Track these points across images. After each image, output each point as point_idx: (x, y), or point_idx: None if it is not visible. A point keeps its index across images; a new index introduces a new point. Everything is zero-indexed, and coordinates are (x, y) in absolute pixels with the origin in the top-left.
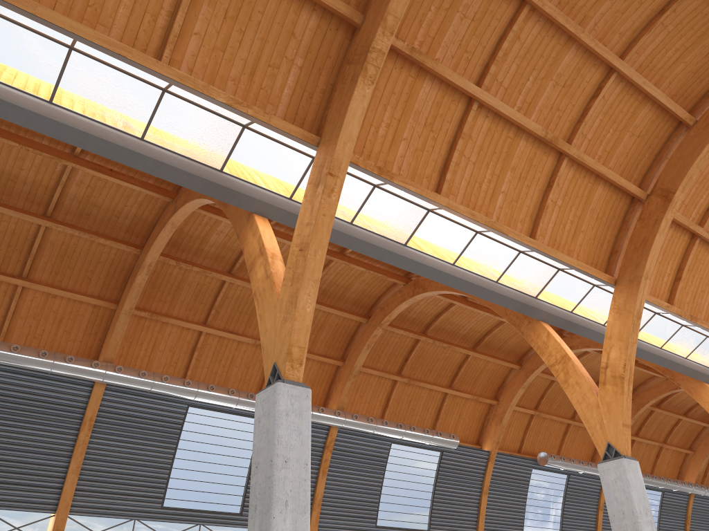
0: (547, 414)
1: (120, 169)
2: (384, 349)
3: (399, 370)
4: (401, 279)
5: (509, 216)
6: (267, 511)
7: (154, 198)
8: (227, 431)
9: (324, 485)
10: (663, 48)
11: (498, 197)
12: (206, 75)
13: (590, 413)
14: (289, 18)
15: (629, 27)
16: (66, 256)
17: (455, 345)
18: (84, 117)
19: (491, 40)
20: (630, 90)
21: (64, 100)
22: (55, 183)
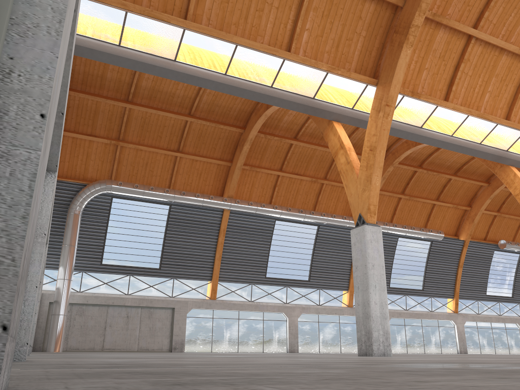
0: (506, 214)
1: None
2: (393, 178)
3: (402, 190)
4: None
5: (492, 106)
6: (366, 290)
7: None
8: (298, 234)
9: None
10: None
11: (485, 95)
12: (313, 52)
13: None
14: (358, 8)
15: None
16: (201, 136)
17: (442, 173)
18: (242, 79)
19: None
20: None
21: (232, 72)
22: (194, 95)
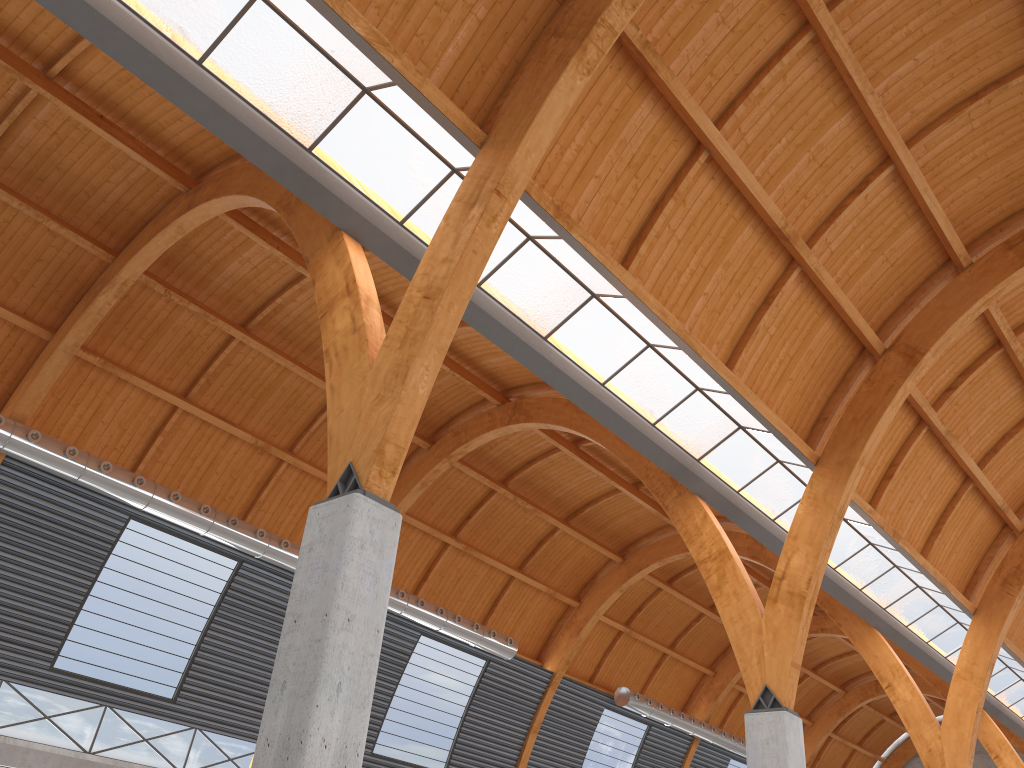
0: (640, 635)
1: (116, 120)
2: (441, 494)
3: (454, 529)
4: (496, 396)
5: (705, 331)
6: (307, 694)
7: (158, 180)
8: (181, 569)
9: None
10: (959, 150)
11: (697, 299)
12: None
13: (746, 638)
14: None
15: (927, 106)
16: None
17: (542, 510)
18: None
19: (748, 68)
20: (901, 197)
21: None
22: None
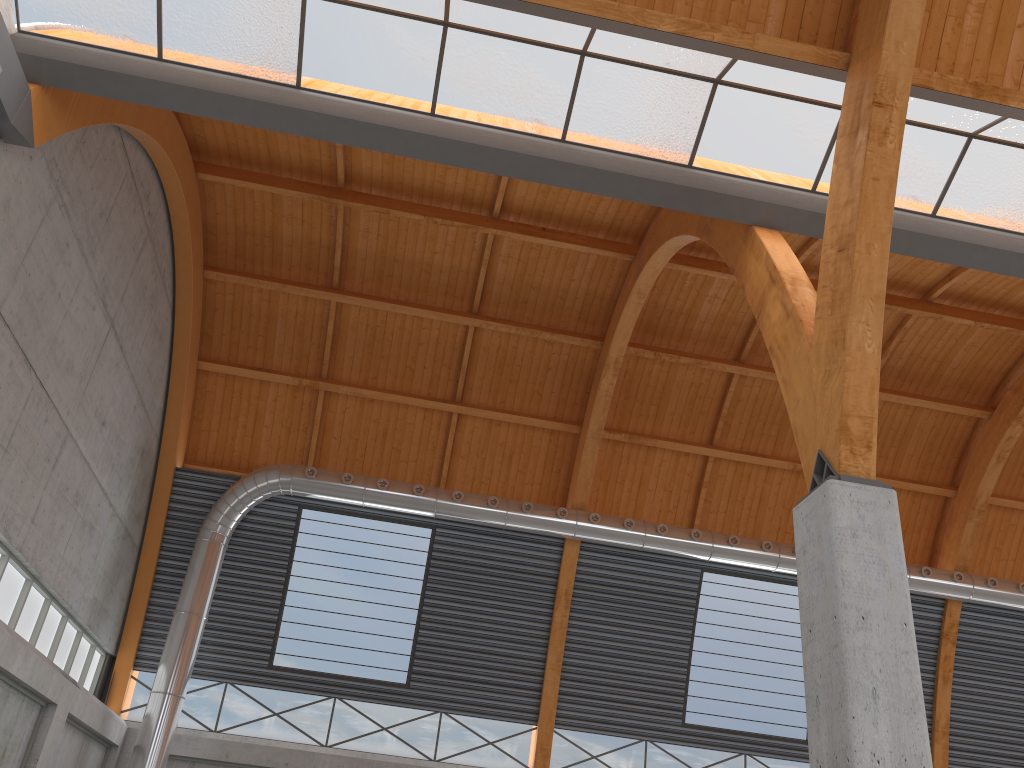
0: None
1: (556, 226)
2: None
3: None
4: None
5: None
6: (839, 706)
7: (609, 261)
8: (768, 610)
9: (949, 699)
10: None
11: None
12: None
13: None
14: None
15: None
16: (505, 365)
17: None
18: (478, 125)
19: None
20: None
21: (448, 107)
22: (476, 265)
